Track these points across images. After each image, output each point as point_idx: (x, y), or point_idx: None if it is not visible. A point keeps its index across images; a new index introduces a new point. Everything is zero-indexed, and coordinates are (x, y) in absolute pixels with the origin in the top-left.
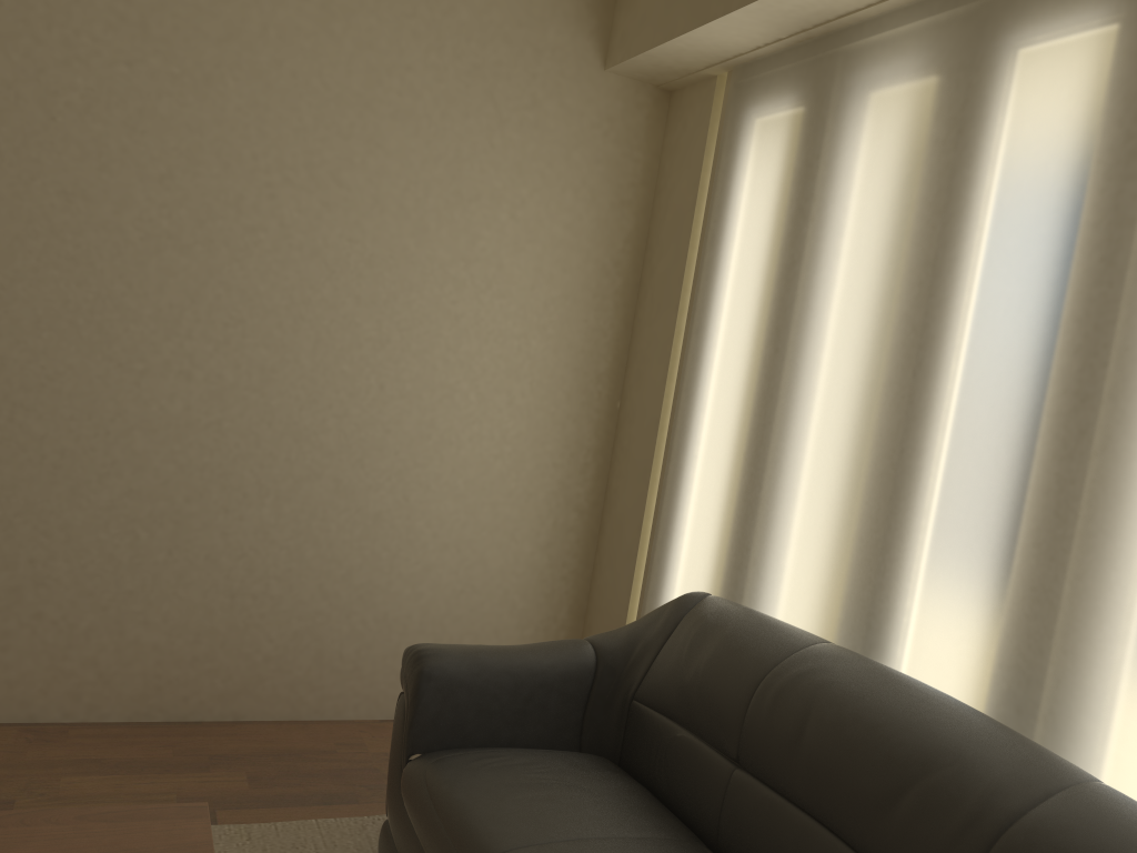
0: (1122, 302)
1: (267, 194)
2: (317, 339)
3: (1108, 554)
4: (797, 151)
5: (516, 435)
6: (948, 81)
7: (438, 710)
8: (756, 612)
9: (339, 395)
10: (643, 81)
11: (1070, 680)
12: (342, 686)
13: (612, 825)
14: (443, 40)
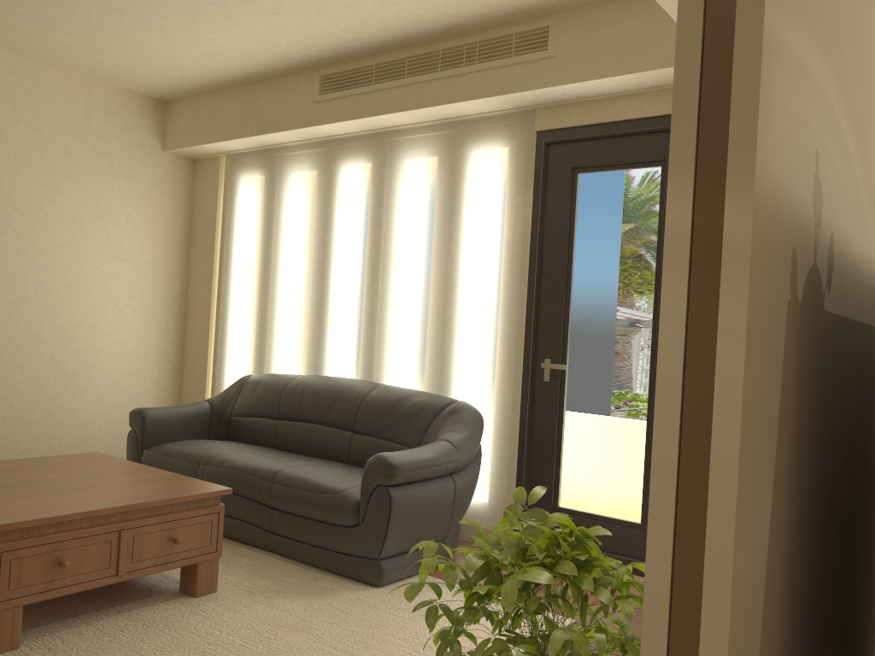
0: (380, 250)
1: (6, 217)
2: (36, 286)
3: (385, 326)
4: (265, 194)
5: (138, 327)
6: (321, 175)
7: (153, 430)
8: (275, 373)
9: (49, 314)
10: (181, 155)
11: (380, 366)
12: None
13: (240, 445)
14: (86, 139)
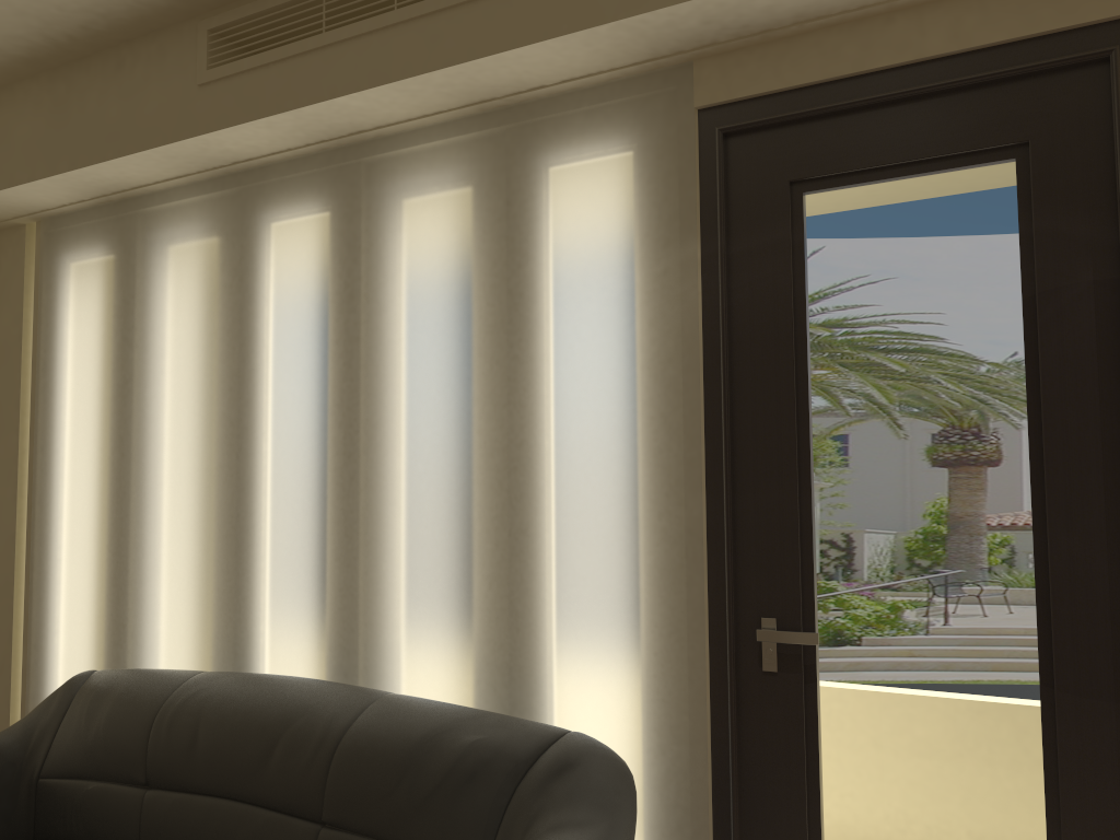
0: (360, 391)
1: None
2: None
3: (379, 553)
4: (115, 291)
5: None
6: (227, 243)
7: None
8: (142, 669)
9: None
10: None
11: (372, 641)
12: None
13: None
14: None
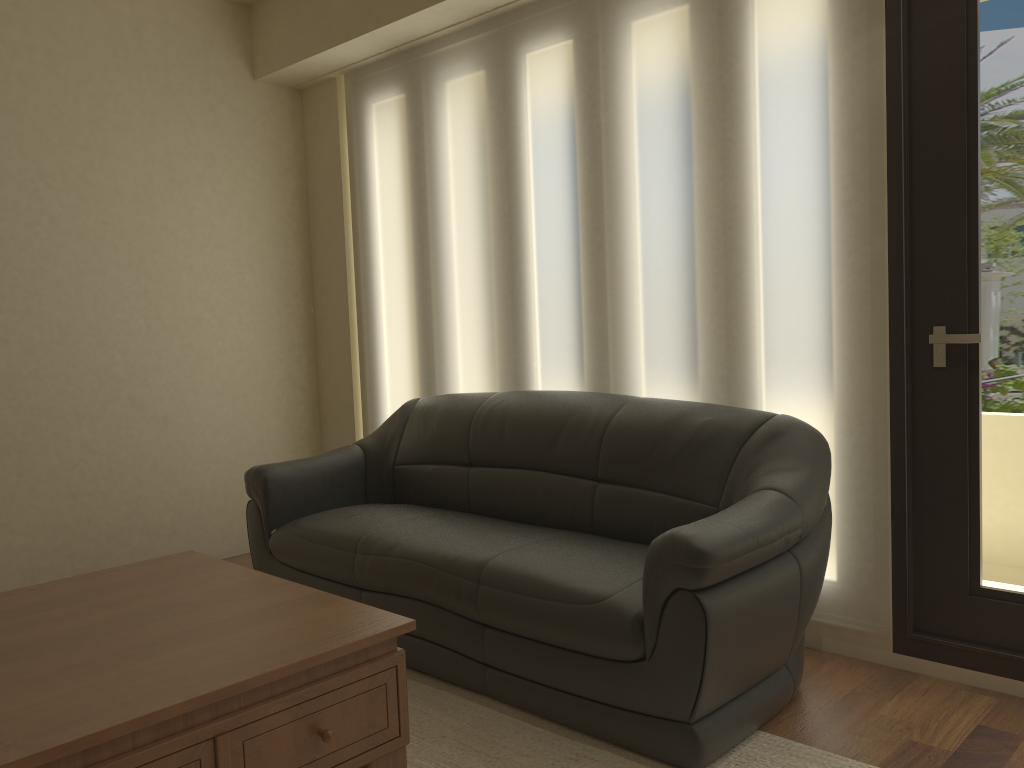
0: (603, 179)
1: (36, 198)
2: (95, 298)
3: (623, 301)
4: (408, 122)
5: (249, 344)
6: (492, 74)
7: (281, 499)
8: (455, 393)
9: (120, 337)
10: (281, 85)
11: (620, 367)
12: (167, 547)
13: (415, 513)
14: (139, 71)
